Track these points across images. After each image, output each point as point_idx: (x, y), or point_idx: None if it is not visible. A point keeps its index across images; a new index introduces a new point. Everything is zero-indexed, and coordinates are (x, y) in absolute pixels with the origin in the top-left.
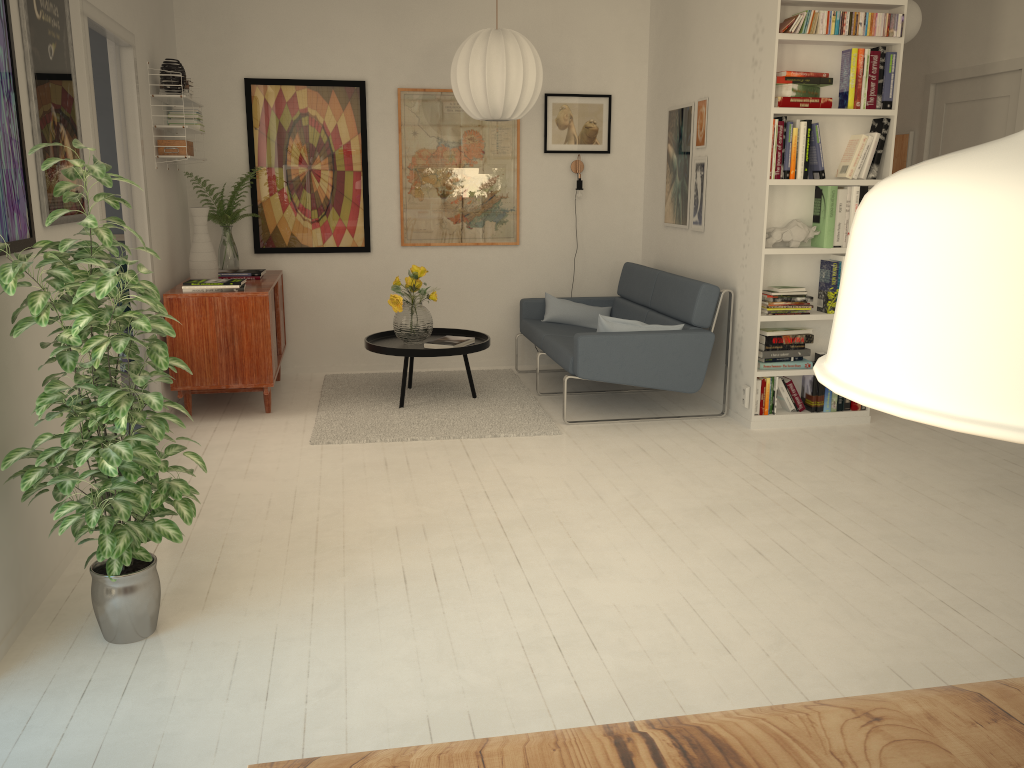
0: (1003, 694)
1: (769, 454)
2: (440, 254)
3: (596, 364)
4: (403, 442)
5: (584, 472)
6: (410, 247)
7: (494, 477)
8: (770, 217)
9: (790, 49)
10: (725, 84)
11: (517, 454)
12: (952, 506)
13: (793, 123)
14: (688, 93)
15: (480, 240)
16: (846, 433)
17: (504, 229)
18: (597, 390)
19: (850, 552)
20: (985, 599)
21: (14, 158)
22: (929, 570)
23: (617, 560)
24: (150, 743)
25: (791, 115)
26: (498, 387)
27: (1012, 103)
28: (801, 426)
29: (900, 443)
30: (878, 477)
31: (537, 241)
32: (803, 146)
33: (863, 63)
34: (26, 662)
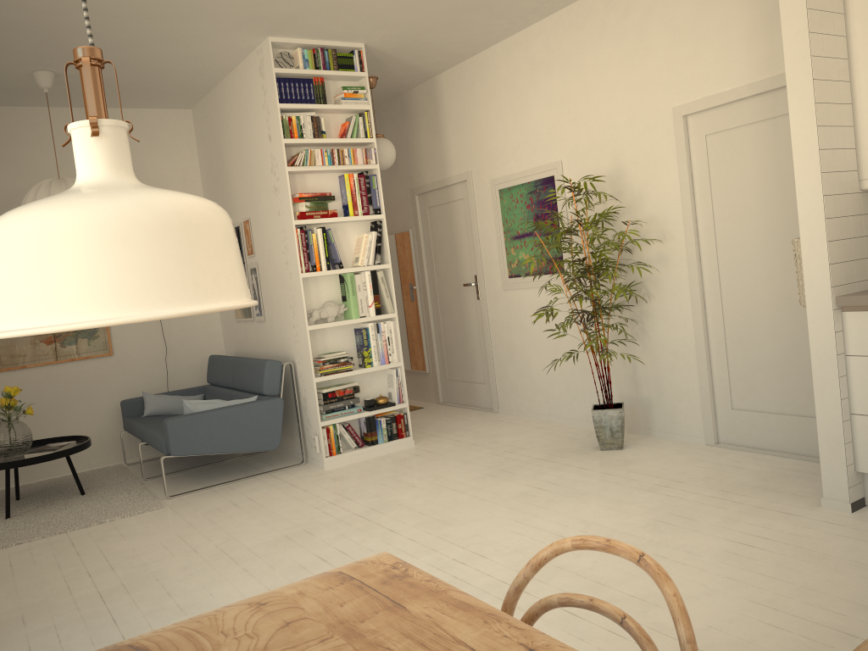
0: (355, 567)
1: (338, 484)
2: (37, 373)
3: (187, 441)
4: (8, 548)
5: (182, 533)
6: (6, 372)
7: (97, 557)
8: (309, 301)
9: (300, 177)
10: (259, 207)
11: (121, 533)
12: (467, 491)
13: (312, 230)
14: (236, 216)
15: (75, 356)
16: (397, 456)
17: (97, 343)
18: (199, 465)
19: (392, 541)
20: (483, 549)
21: None
22: (447, 540)
23: (205, 596)
24: None
25: (310, 224)
26: (107, 481)
27: (466, 203)
28: (364, 458)
29: (435, 455)
30: (417, 483)
31: (130, 349)
32: (322, 246)
33: (354, 183)
34: None
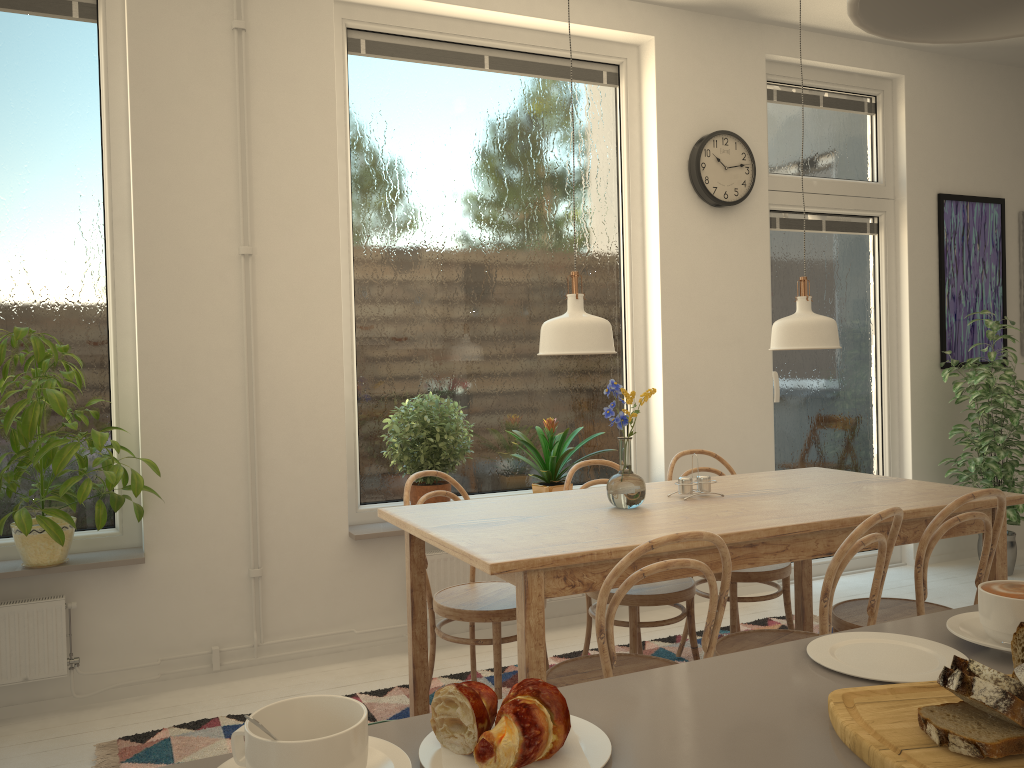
0: None
1: None
2: None
3: None
4: None
5: None
6: None
7: None
8: None
9: None
10: None
11: None
12: None
13: None
14: None
15: None
16: None
17: None
18: None
19: None
20: None
21: (994, 319)
22: None
23: None
24: (948, 594)
25: None
26: None
27: None
28: None
29: None
30: None
31: None
32: None
33: None
34: (940, 566)
